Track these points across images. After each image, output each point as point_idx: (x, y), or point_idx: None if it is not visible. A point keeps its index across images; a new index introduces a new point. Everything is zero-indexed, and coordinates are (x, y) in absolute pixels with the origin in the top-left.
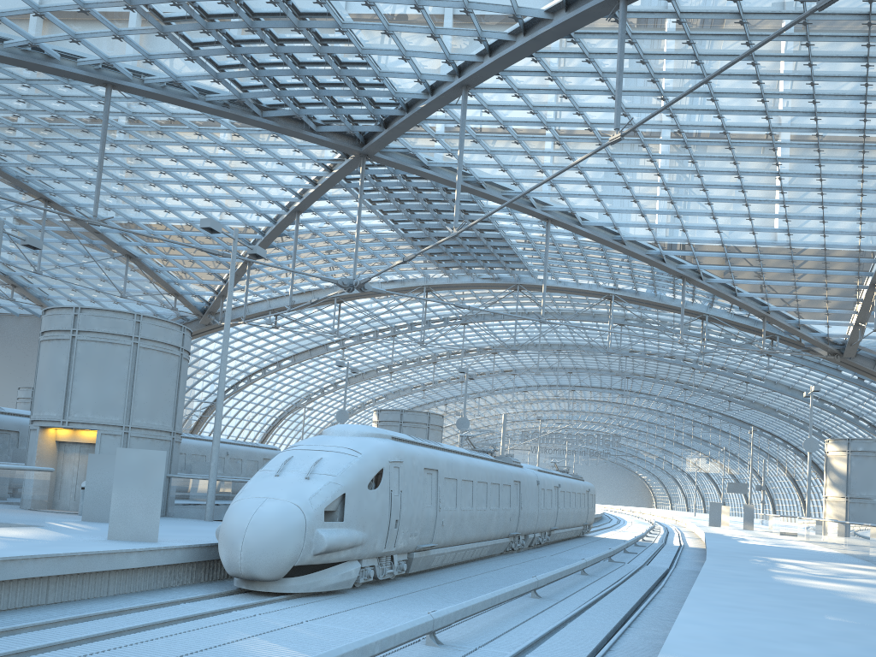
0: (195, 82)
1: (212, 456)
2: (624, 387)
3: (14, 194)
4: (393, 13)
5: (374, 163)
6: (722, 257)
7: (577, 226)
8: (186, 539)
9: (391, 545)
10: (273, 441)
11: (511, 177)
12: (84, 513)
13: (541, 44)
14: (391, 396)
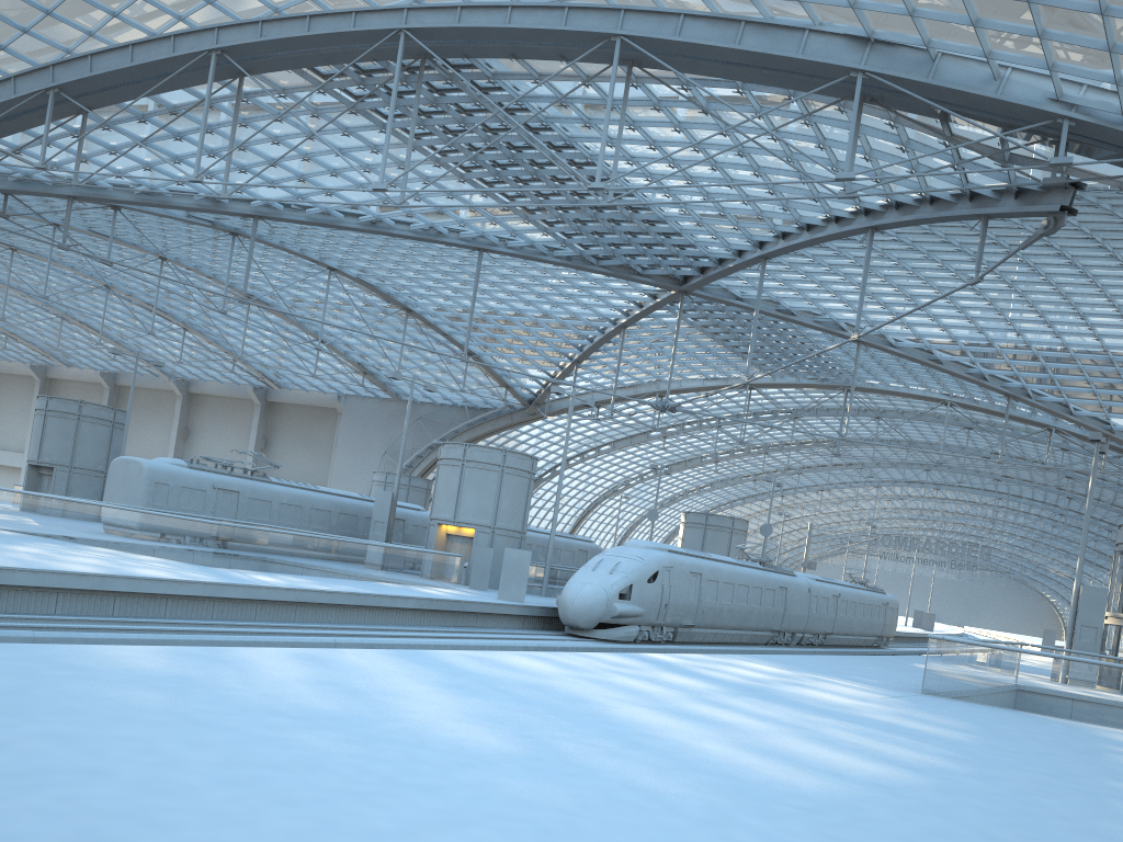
0: (546, 244)
1: (548, 551)
2: (1000, 490)
3: (381, 304)
4: (704, 212)
5: (691, 298)
6: (1047, 378)
7: (889, 347)
8: (538, 603)
9: (661, 619)
10: (586, 527)
11: (819, 308)
12: (470, 583)
13: (819, 241)
14: (717, 485)
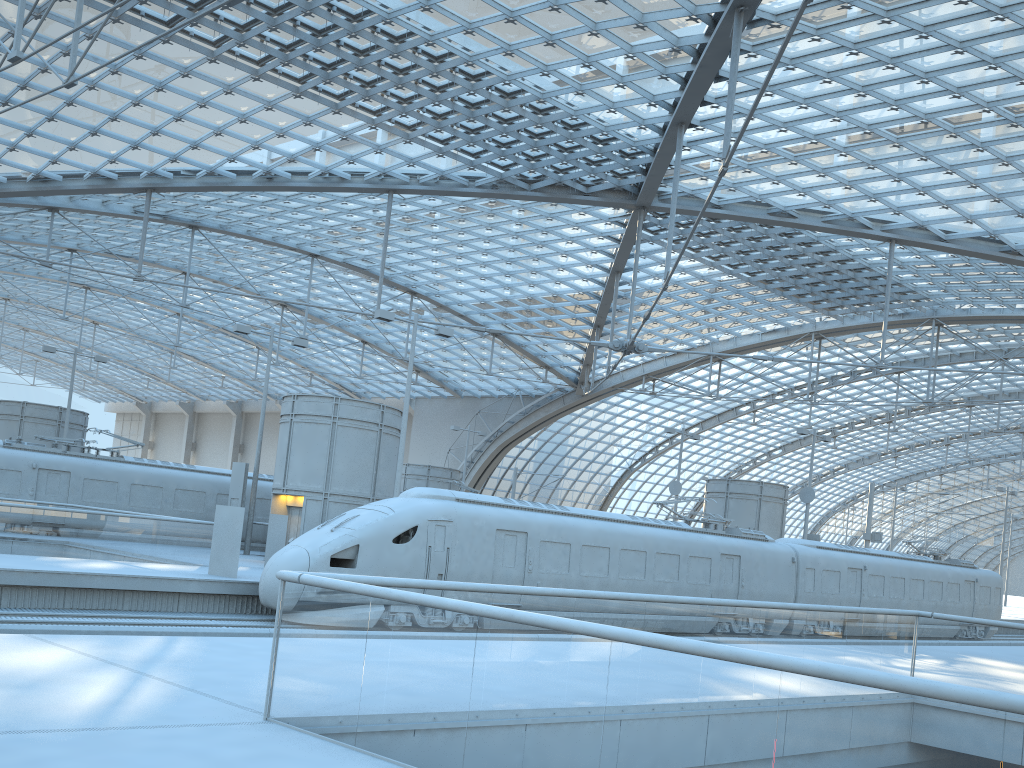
0: (459, 172)
1: None
2: None
3: (389, 291)
4: (577, 73)
5: (653, 214)
6: None
7: (937, 242)
8: None
9: None
10: None
11: (818, 200)
12: (265, 561)
13: (711, 69)
14: (853, 466)
